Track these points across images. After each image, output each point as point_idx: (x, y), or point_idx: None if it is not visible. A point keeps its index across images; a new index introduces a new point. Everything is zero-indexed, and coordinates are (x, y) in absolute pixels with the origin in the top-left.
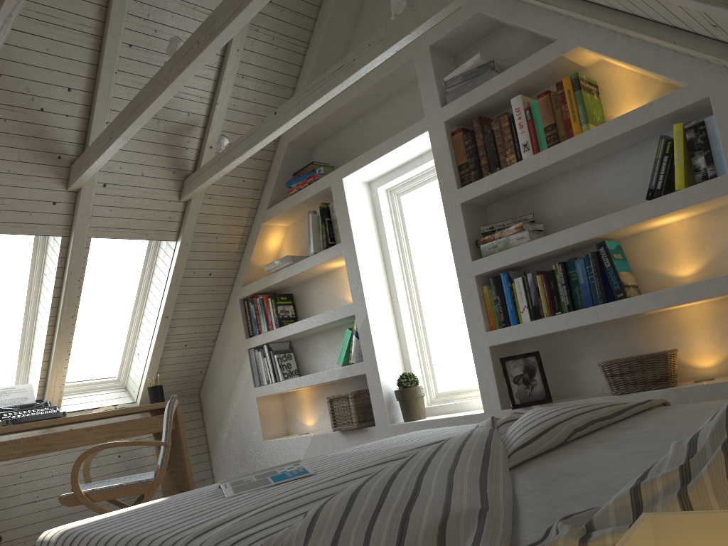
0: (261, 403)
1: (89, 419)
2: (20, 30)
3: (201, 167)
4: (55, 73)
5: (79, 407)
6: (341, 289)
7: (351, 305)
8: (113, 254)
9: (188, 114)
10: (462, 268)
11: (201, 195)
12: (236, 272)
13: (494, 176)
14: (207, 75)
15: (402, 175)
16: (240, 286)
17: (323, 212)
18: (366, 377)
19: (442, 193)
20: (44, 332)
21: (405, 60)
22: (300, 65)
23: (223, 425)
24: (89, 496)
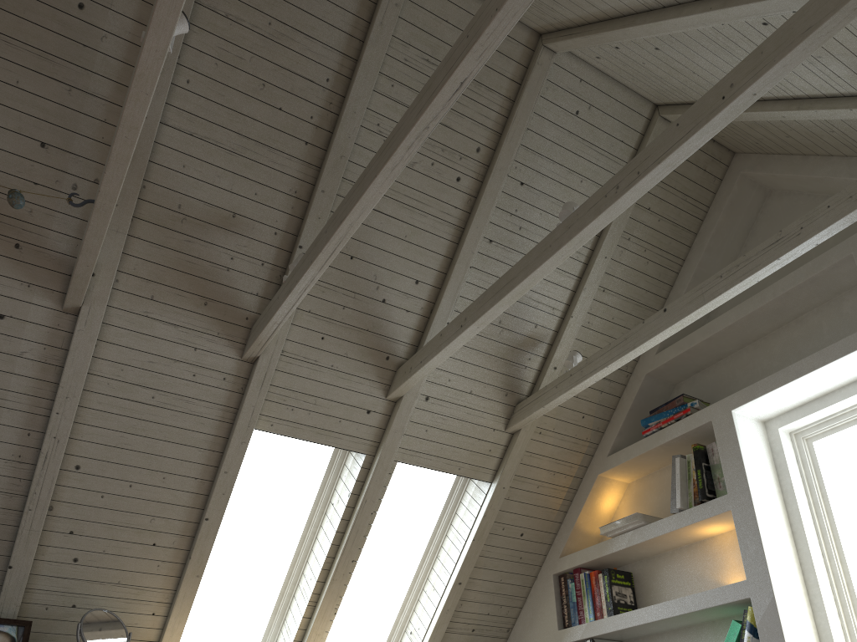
0: None
1: None
2: (384, 212)
3: (543, 387)
4: (407, 262)
5: None
6: (713, 567)
7: (744, 583)
8: (408, 494)
9: (536, 326)
10: None
11: (532, 426)
12: (553, 537)
13: None
14: (565, 283)
15: (822, 409)
16: (557, 557)
17: (699, 454)
18: None
19: None
20: (314, 577)
21: (838, 258)
22: (670, 284)
23: None
24: None
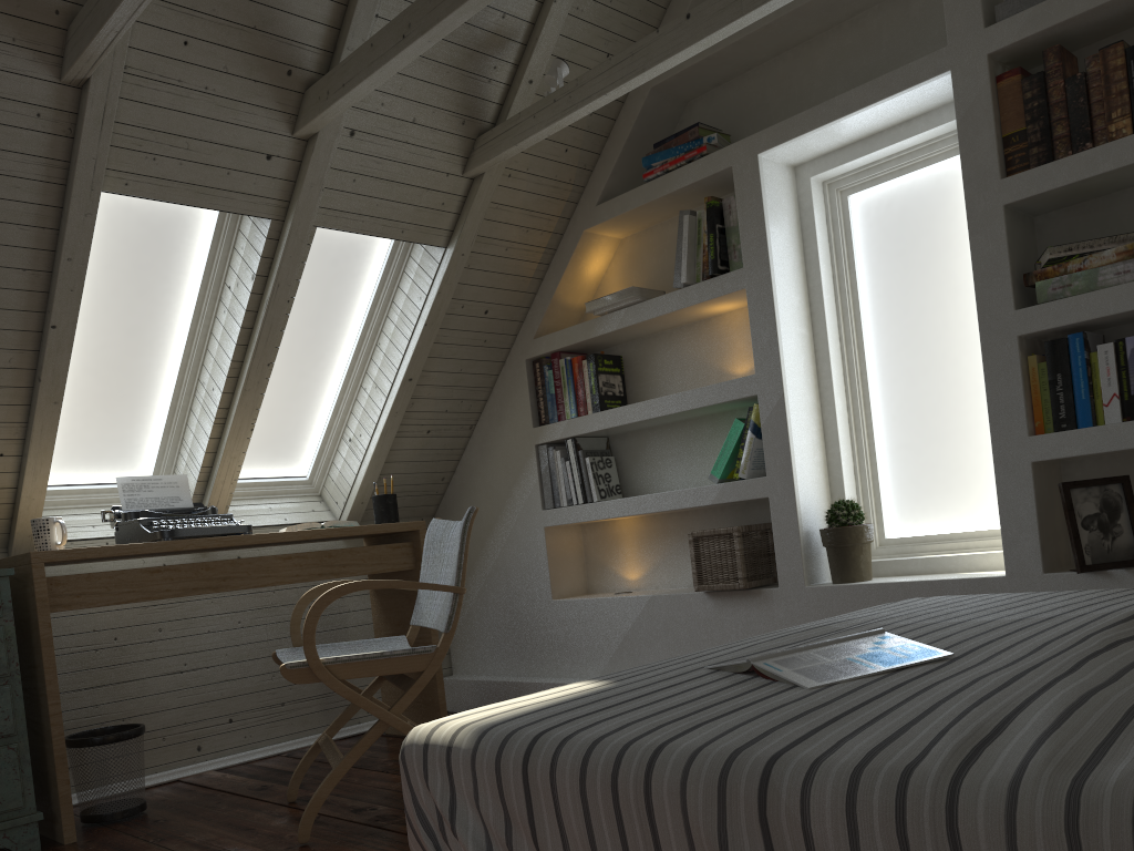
0: (552, 537)
1: (288, 540)
2: None
3: (515, 115)
4: None
5: (252, 522)
6: (718, 353)
7: (752, 378)
8: (332, 264)
9: (504, 15)
10: (992, 321)
11: (500, 168)
12: (525, 313)
13: (1084, 157)
14: None
15: (865, 156)
16: (530, 338)
17: (714, 212)
18: (752, 504)
19: (967, 185)
20: (218, 388)
21: None
22: None
23: (476, 570)
24: (330, 669)
